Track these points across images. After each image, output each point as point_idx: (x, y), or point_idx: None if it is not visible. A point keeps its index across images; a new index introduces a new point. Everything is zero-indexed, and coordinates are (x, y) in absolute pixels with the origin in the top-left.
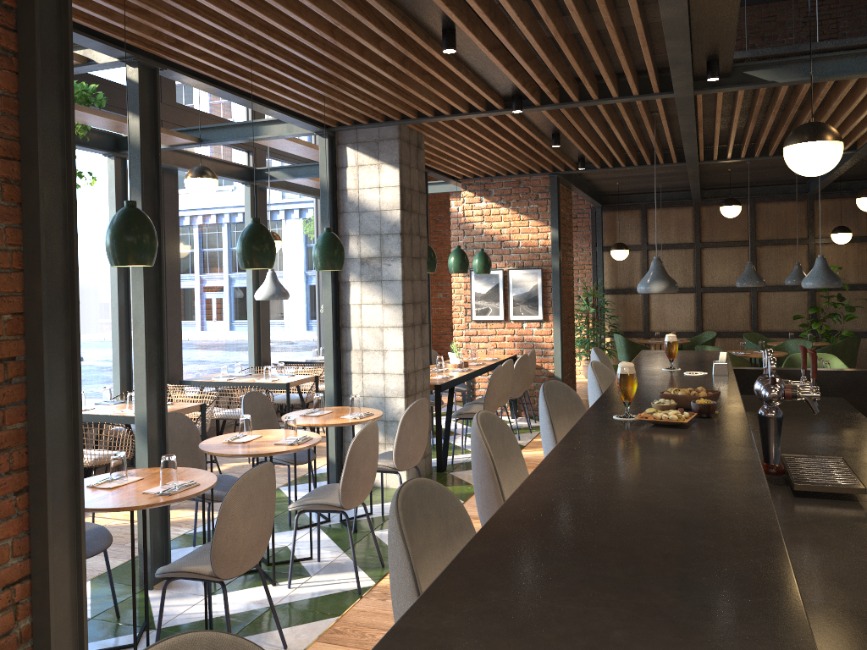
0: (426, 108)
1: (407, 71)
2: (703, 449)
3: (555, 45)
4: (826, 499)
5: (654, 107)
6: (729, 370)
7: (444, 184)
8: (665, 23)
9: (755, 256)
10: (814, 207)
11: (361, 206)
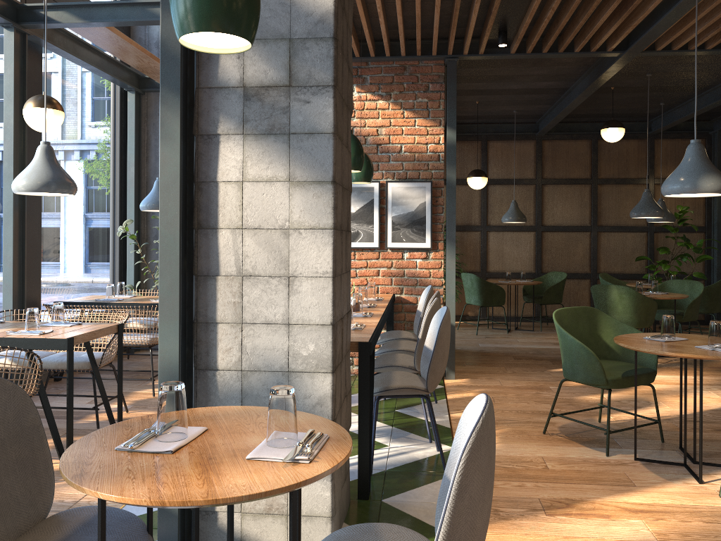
0: None
1: None
2: None
3: None
4: None
5: None
6: None
7: None
8: None
9: (597, 194)
10: (654, 147)
11: None
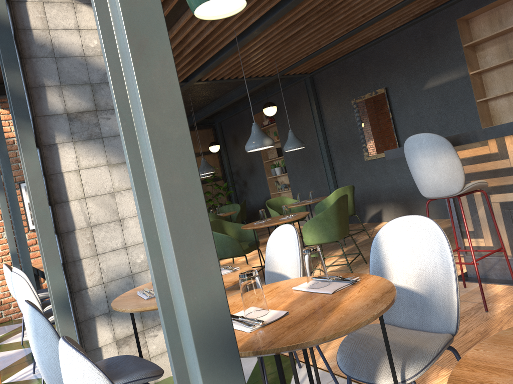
0: None
1: None
2: None
3: None
4: None
5: None
6: None
7: None
8: None
9: None
10: None
11: (56, 50)
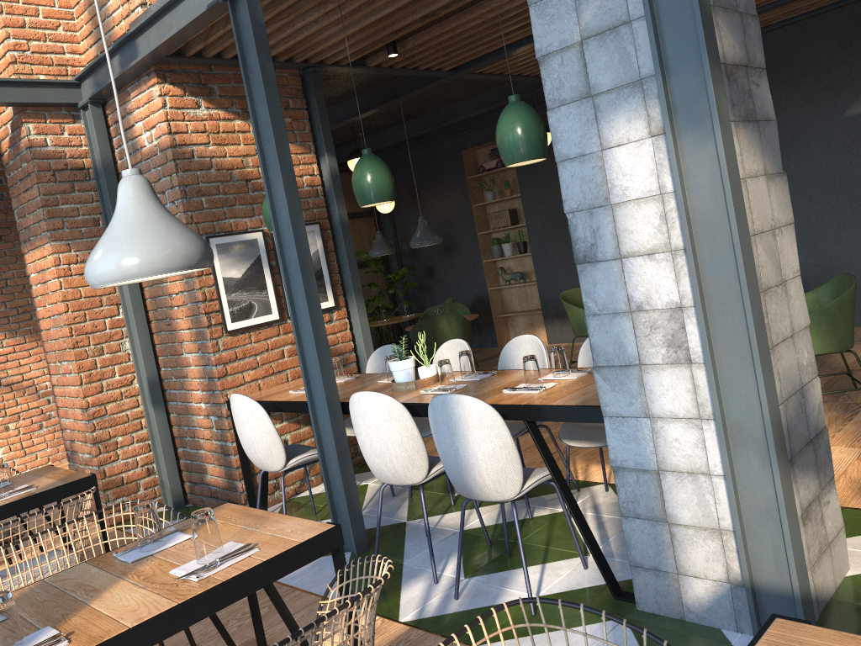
0: None
1: None
2: None
3: None
4: None
5: None
6: None
7: (9, 86)
8: None
9: None
10: None
11: None
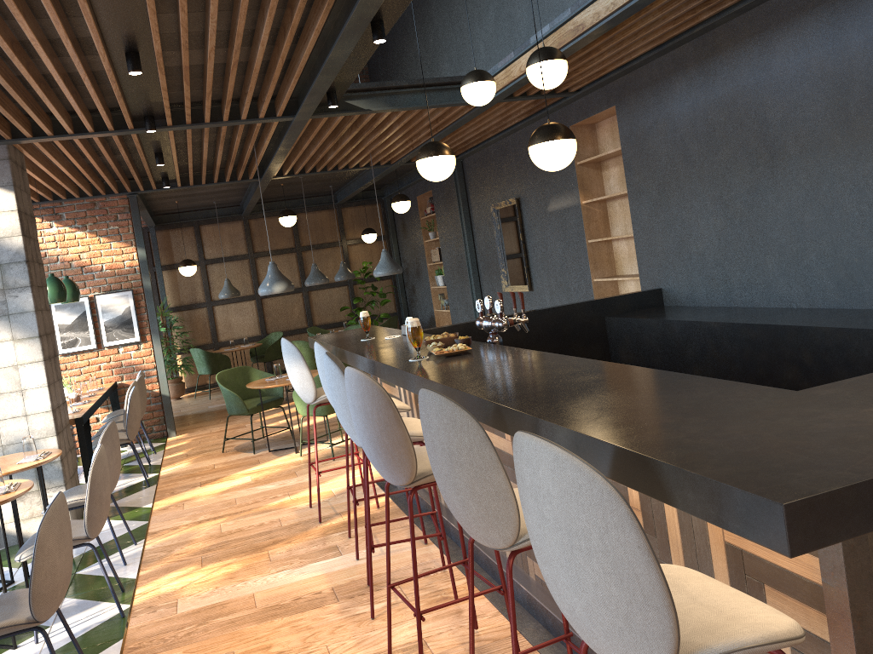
0: (49, 127)
1: (67, 89)
2: (506, 356)
3: None
4: None
5: None
6: None
7: None
8: (329, 61)
9: (302, 260)
10: (342, 214)
11: None
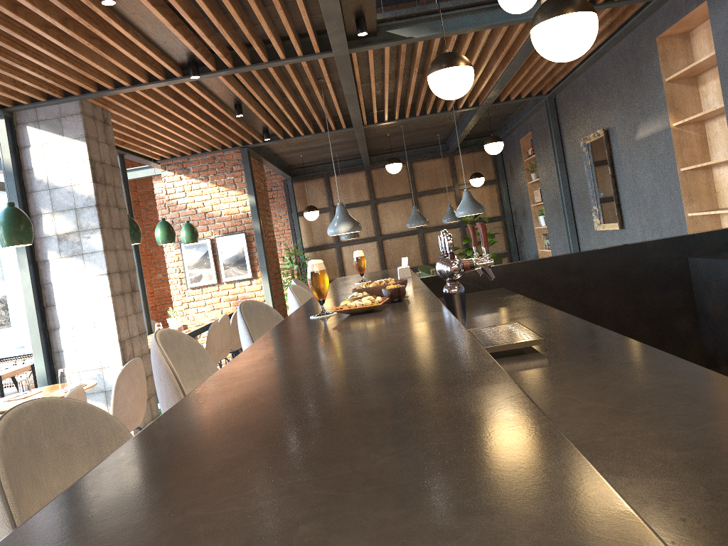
0: (104, 80)
1: (72, 32)
2: (399, 321)
3: (219, 5)
4: (514, 356)
5: (319, 73)
6: (412, 274)
7: (145, 169)
8: None
9: (418, 204)
10: (454, 161)
11: (50, 183)
